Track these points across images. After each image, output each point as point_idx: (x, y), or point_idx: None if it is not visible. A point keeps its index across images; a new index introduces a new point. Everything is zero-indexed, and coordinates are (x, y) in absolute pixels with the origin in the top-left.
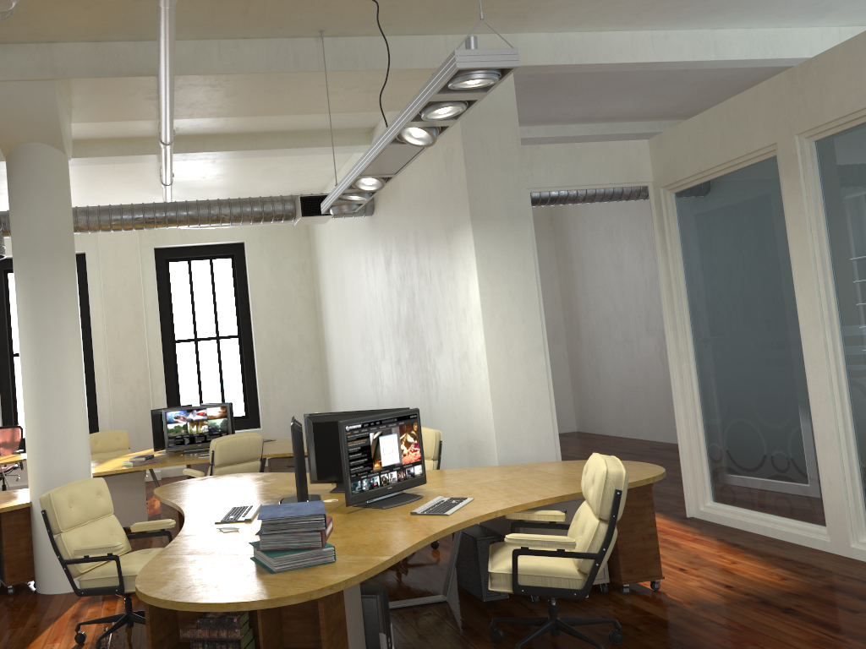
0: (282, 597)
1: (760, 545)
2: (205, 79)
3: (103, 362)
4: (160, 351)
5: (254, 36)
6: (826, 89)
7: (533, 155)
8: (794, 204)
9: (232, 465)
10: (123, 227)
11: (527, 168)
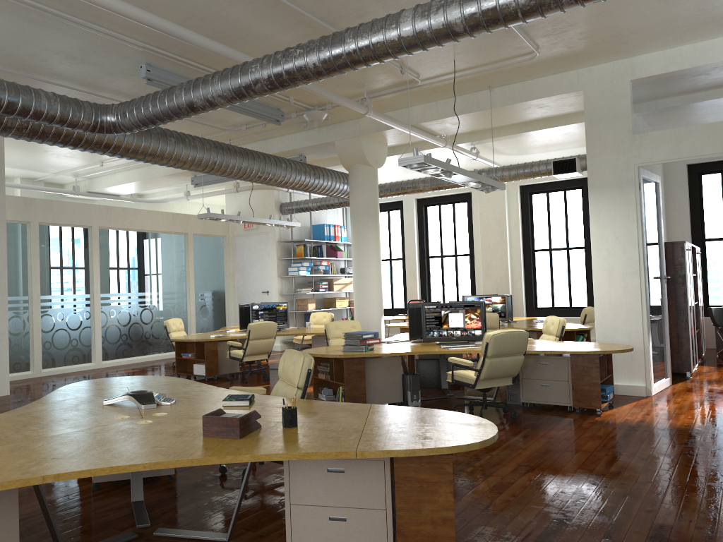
0: (326, 354)
1: None
2: (431, 122)
3: (480, 263)
4: (519, 257)
5: (453, 96)
6: None
7: (641, 140)
8: None
9: None
10: (444, 188)
11: (635, 150)
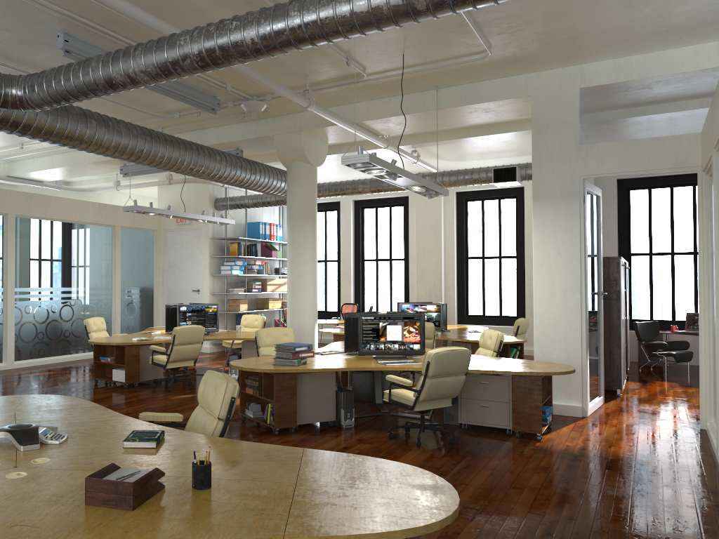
0: (255, 368)
1: (684, 446)
2: (375, 121)
3: (415, 268)
4: (453, 264)
5: (399, 94)
6: (715, 118)
7: (588, 151)
8: (712, 199)
9: None
10: (383, 191)
11: (581, 161)
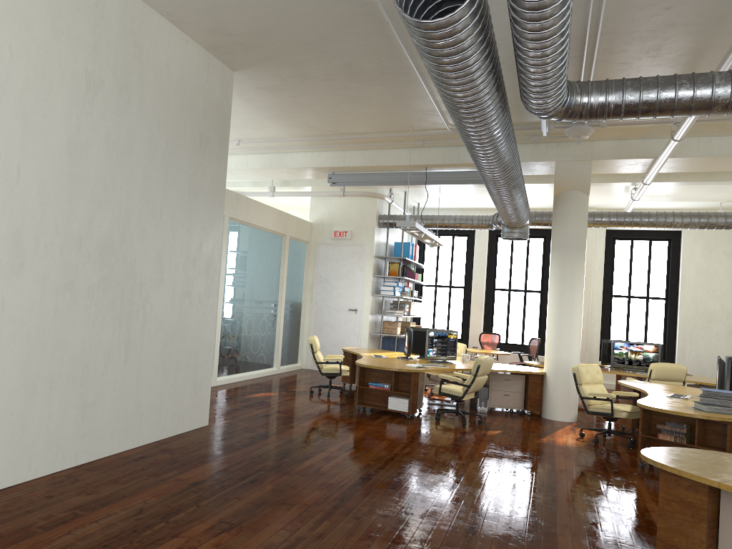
0: (710, 416)
1: None
2: (685, 159)
3: None
4: (600, 301)
5: (723, 135)
6: None
7: None
8: None
9: (662, 381)
10: (601, 226)
11: None
